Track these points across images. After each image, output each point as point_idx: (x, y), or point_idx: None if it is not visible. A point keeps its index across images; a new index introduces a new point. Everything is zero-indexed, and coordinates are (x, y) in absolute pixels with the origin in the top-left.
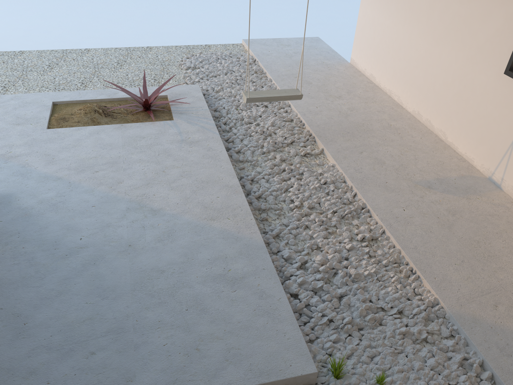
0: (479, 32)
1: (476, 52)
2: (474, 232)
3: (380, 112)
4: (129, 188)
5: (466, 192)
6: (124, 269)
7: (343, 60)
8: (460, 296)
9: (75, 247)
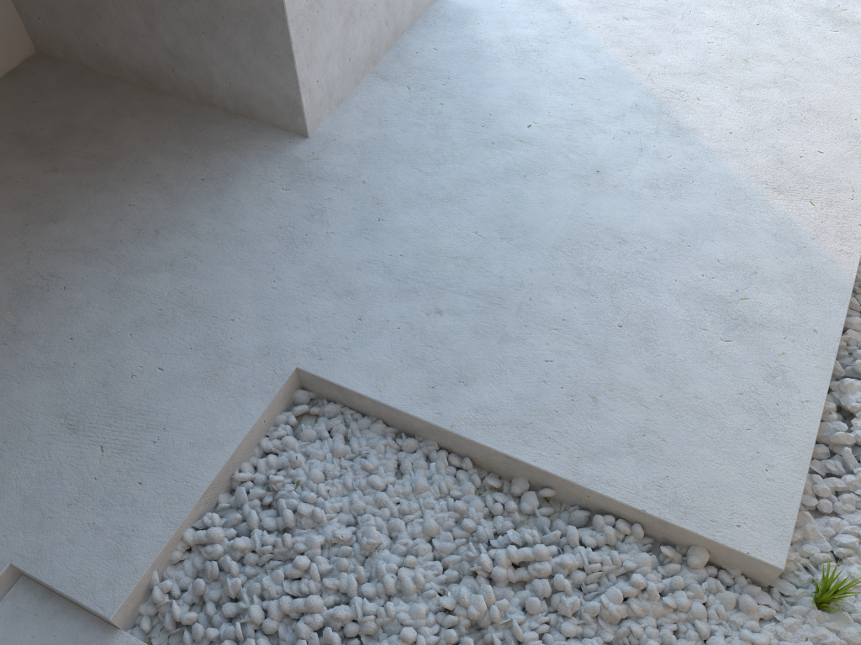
0: None
1: None
2: None
3: None
4: (660, 70)
5: None
6: (563, 207)
7: None
8: None
9: (512, 136)
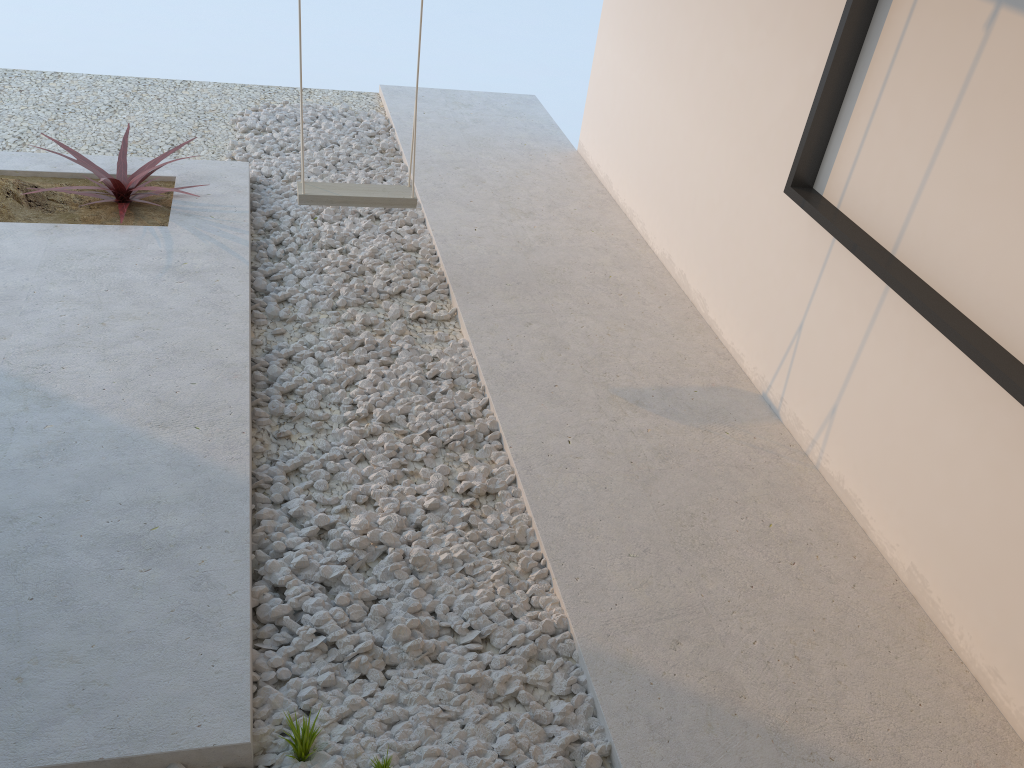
0: (762, 109)
1: (756, 147)
2: (692, 496)
3: (600, 250)
4: (15, 351)
5: (707, 419)
6: None
7: (566, 145)
8: (613, 617)
9: None
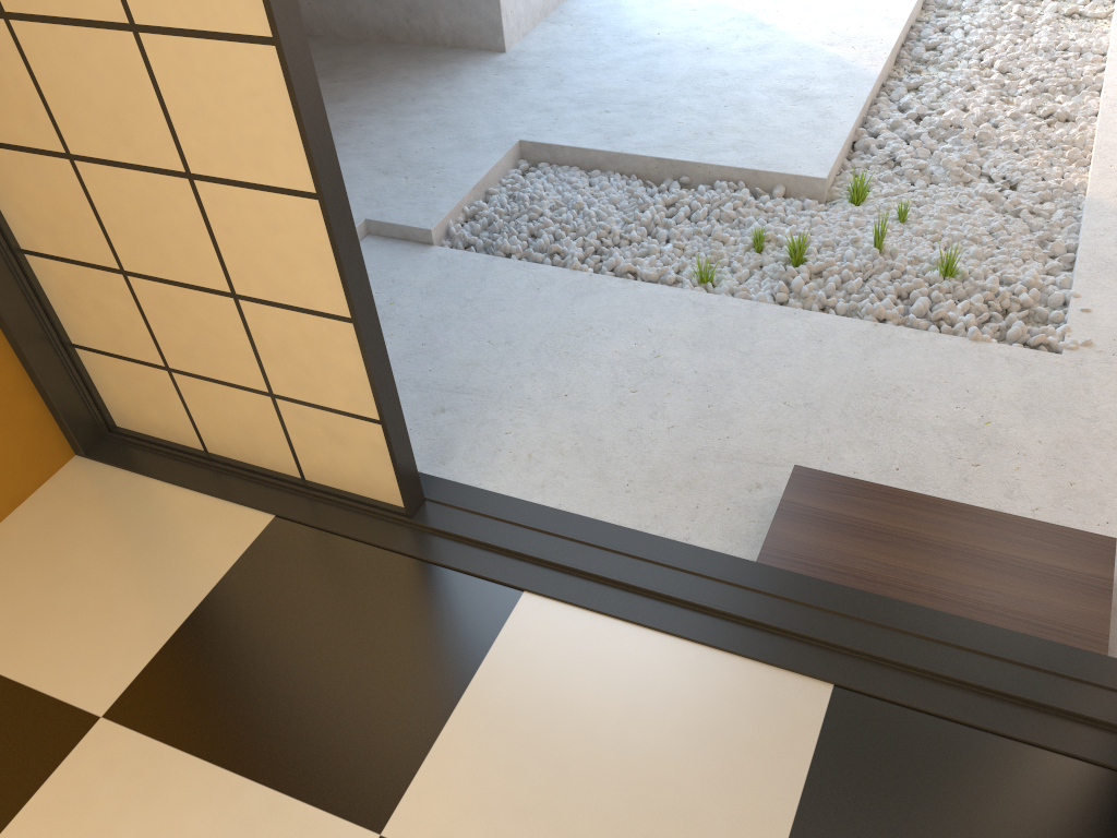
0: None
1: None
2: None
3: None
4: (749, 1)
5: None
6: (685, 65)
7: None
8: None
9: (647, 39)
